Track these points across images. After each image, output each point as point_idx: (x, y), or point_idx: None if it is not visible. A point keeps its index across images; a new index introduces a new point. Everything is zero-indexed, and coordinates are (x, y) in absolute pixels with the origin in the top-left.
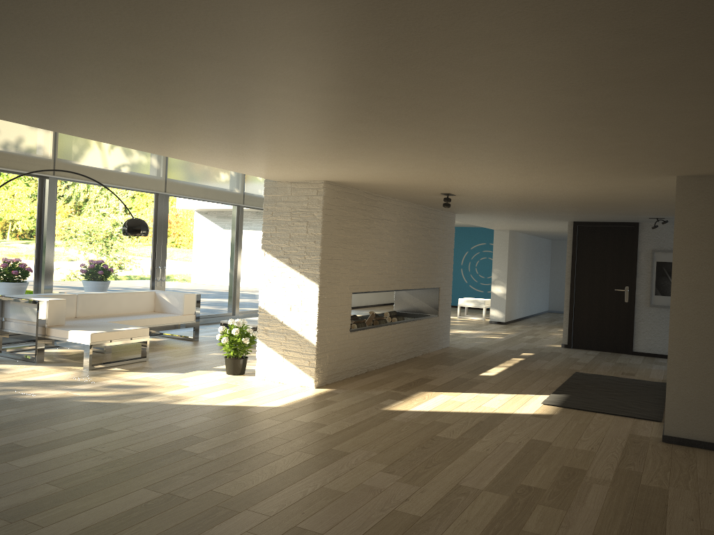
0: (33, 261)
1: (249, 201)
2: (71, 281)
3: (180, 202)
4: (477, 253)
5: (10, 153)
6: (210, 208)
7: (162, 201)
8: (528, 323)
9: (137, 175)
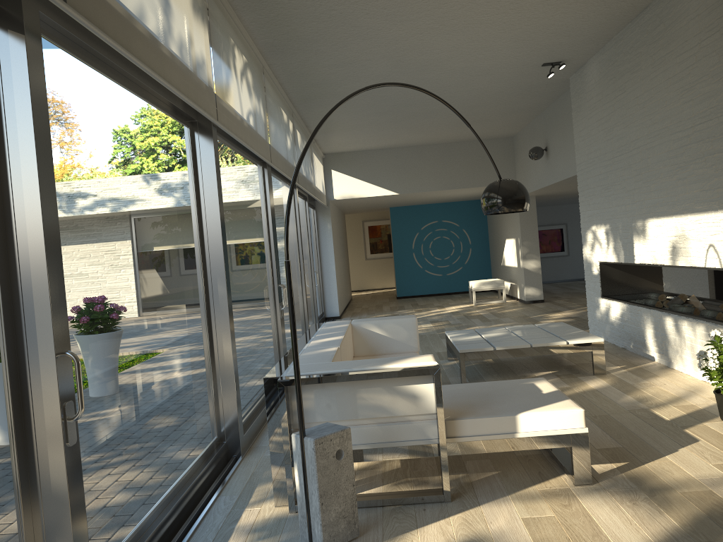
0: (202, 299)
1: (299, 180)
2: (239, 328)
3: (272, 180)
4: (430, 233)
5: (186, 66)
6: (283, 190)
7: (269, 178)
8: (549, 297)
9: (257, 131)
